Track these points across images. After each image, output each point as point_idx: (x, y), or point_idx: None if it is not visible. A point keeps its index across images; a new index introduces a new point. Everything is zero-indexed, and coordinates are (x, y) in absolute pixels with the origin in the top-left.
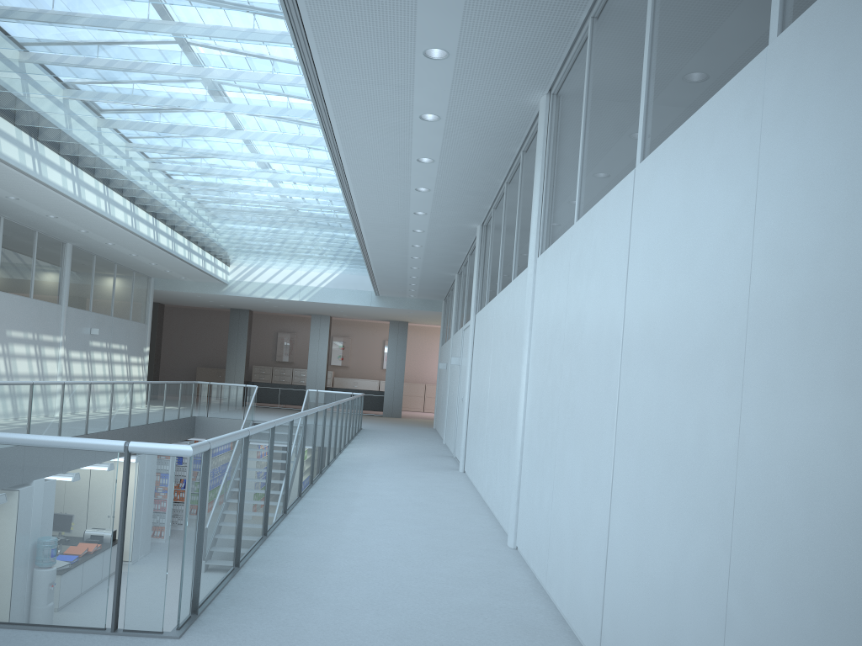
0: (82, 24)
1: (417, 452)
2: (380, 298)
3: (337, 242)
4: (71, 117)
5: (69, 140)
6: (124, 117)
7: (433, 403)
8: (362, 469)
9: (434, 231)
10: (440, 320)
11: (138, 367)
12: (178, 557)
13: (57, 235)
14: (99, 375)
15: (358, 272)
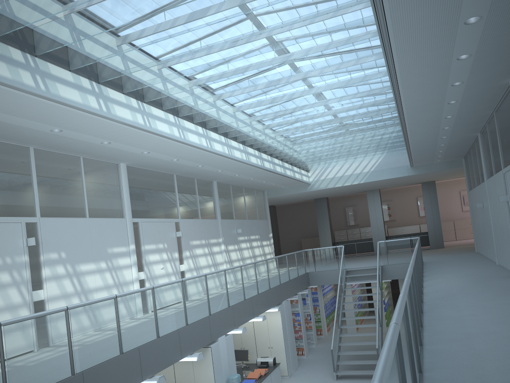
0: (175, 3)
1: (484, 277)
2: (414, 168)
3: (379, 135)
4: (193, 93)
5: (196, 111)
6: (223, 79)
7: (462, 232)
8: (452, 302)
9: (467, 98)
10: (460, 174)
11: (268, 247)
12: (317, 369)
13: (207, 178)
14: (247, 257)
15: (394, 154)
